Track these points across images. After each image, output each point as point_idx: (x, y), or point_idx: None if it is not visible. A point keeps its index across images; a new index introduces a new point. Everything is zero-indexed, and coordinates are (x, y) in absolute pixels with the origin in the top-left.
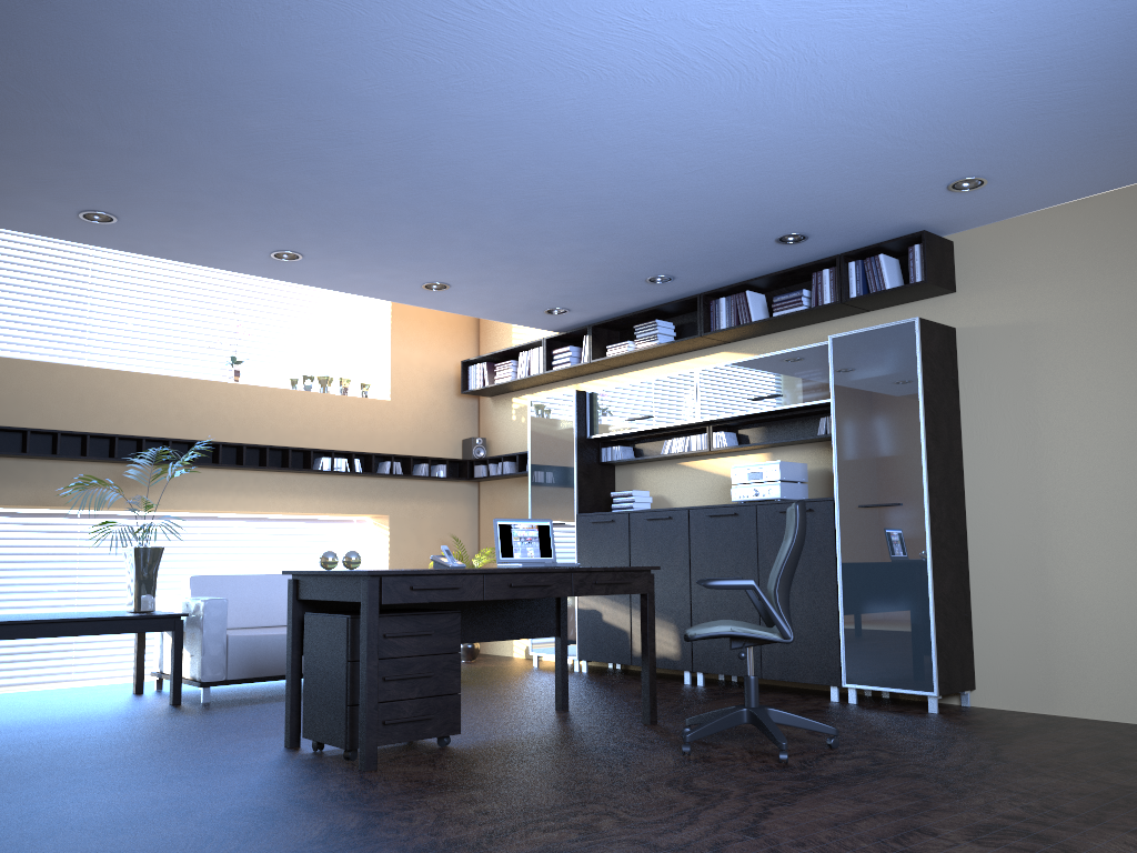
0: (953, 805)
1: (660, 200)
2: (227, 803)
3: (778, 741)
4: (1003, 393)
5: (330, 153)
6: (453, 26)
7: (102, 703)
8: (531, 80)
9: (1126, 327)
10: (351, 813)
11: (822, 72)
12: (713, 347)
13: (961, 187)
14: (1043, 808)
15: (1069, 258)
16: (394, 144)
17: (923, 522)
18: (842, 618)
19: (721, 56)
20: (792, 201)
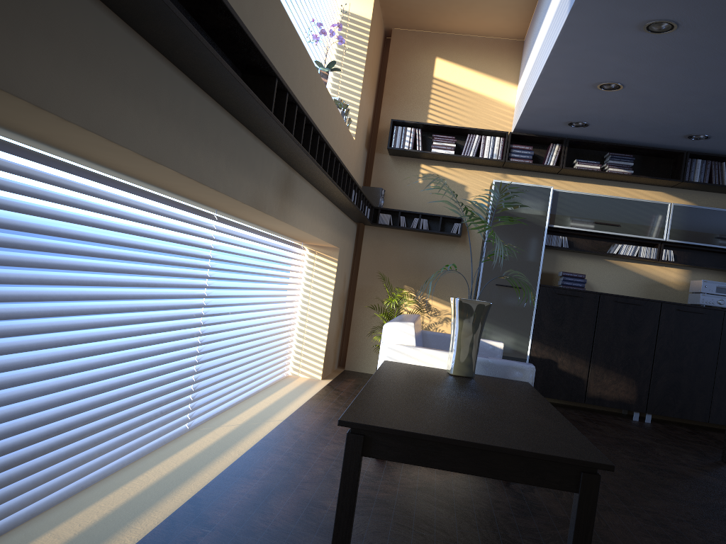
0: None
1: None
2: None
3: None
4: None
5: None
6: None
7: (440, 485)
8: None
9: None
10: None
11: None
12: (653, 185)
13: None
14: None
15: None
16: None
17: None
18: None
19: None
20: None
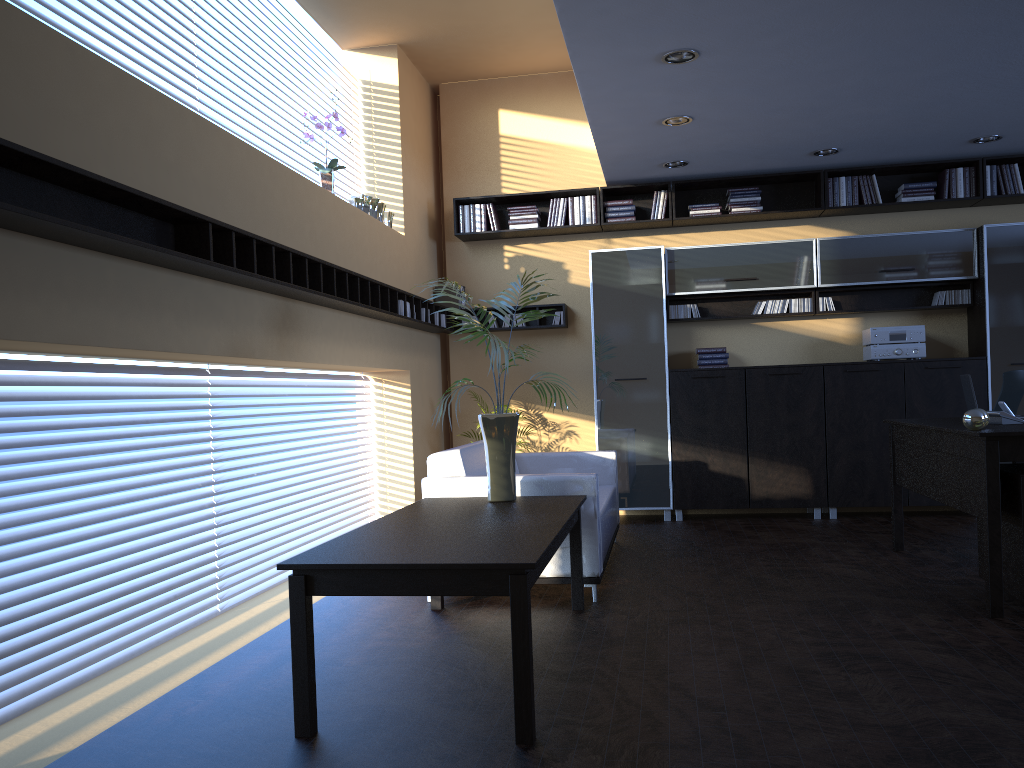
0: None
1: None
2: None
3: None
4: None
5: None
6: None
7: (492, 626)
8: None
9: None
10: None
11: None
12: (795, 219)
13: None
14: None
15: None
16: None
17: None
18: None
19: None
20: None
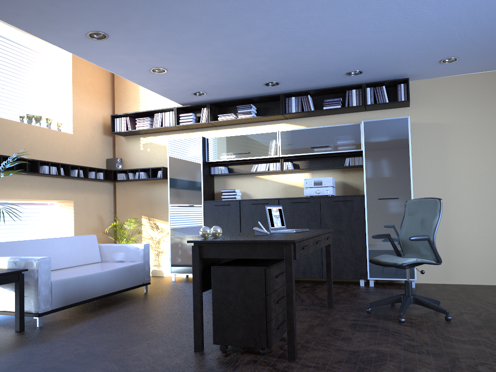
0: None
1: (337, 43)
2: None
3: (445, 311)
4: (430, 152)
5: None
6: None
7: None
8: None
9: (485, 128)
10: None
11: None
12: (277, 120)
13: (445, 61)
14: None
15: (462, 98)
16: None
17: None
18: (367, 249)
19: None
20: (383, 55)
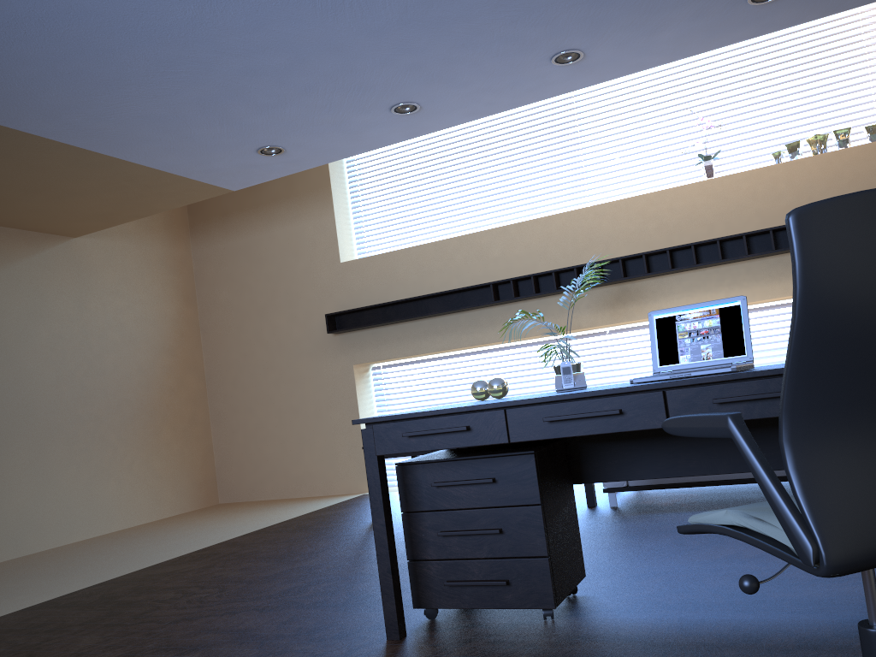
0: None
1: None
2: (229, 649)
3: None
4: None
5: None
6: None
7: None
8: None
9: None
10: None
11: None
12: None
13: None
14: None
15: None
16: None
17: None
18: None
19: None
20: None
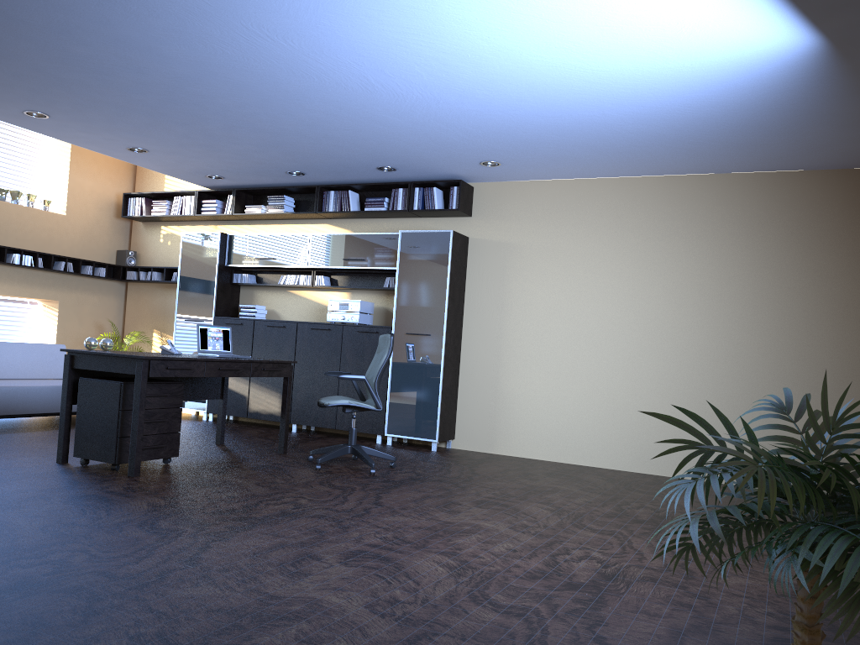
0: (463, 493)
1: (320, 137)
2: (65, 493)
3: (370, 463)
4: (489, 279)
5: (121, 74)
6: (252, 42)
7: None
8: (280, 73)
9: (554, 254)
10: (154, 497)
11: (440, 106)
12: (319, 219)
13: (487, 164)
14: (501, 494)
15: (532, 211)
16: (170, 80)
17: (441, 346)
18: (389, 396)
19: (393, 88)
20: (396, 152)
